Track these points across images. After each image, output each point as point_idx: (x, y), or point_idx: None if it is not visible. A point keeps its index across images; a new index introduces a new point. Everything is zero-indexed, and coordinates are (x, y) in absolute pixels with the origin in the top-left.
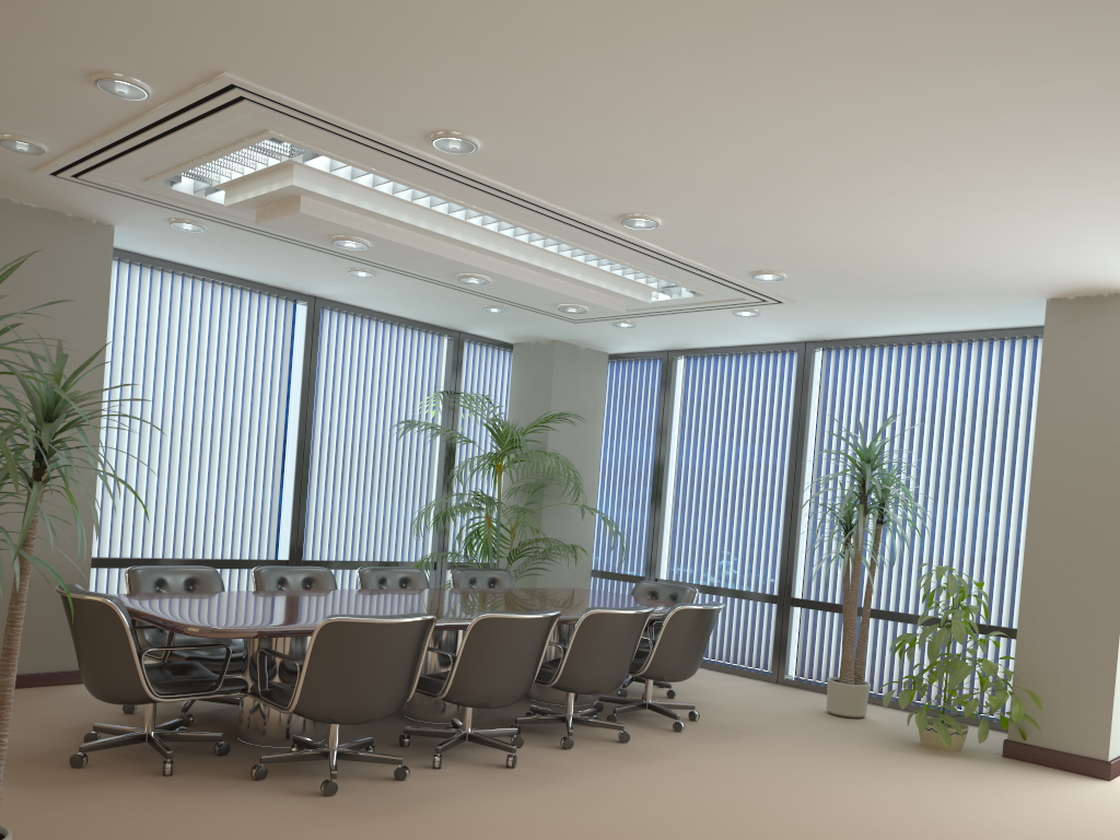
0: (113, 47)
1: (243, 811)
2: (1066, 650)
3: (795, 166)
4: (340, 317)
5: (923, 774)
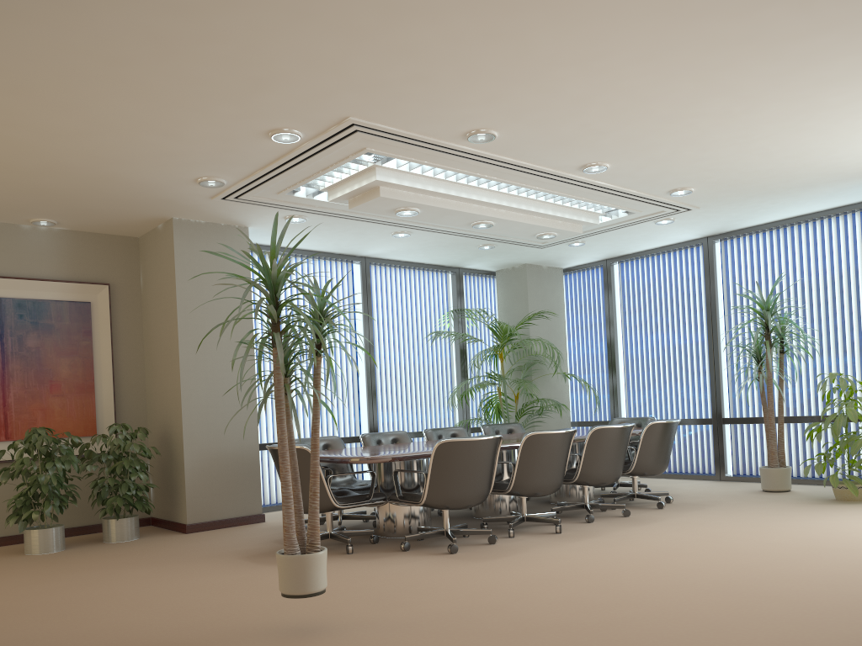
0: (288, 114)
1: (407, 563)
2: None
3: (701, 115)
4: (381, 269)
5: (842, 513)
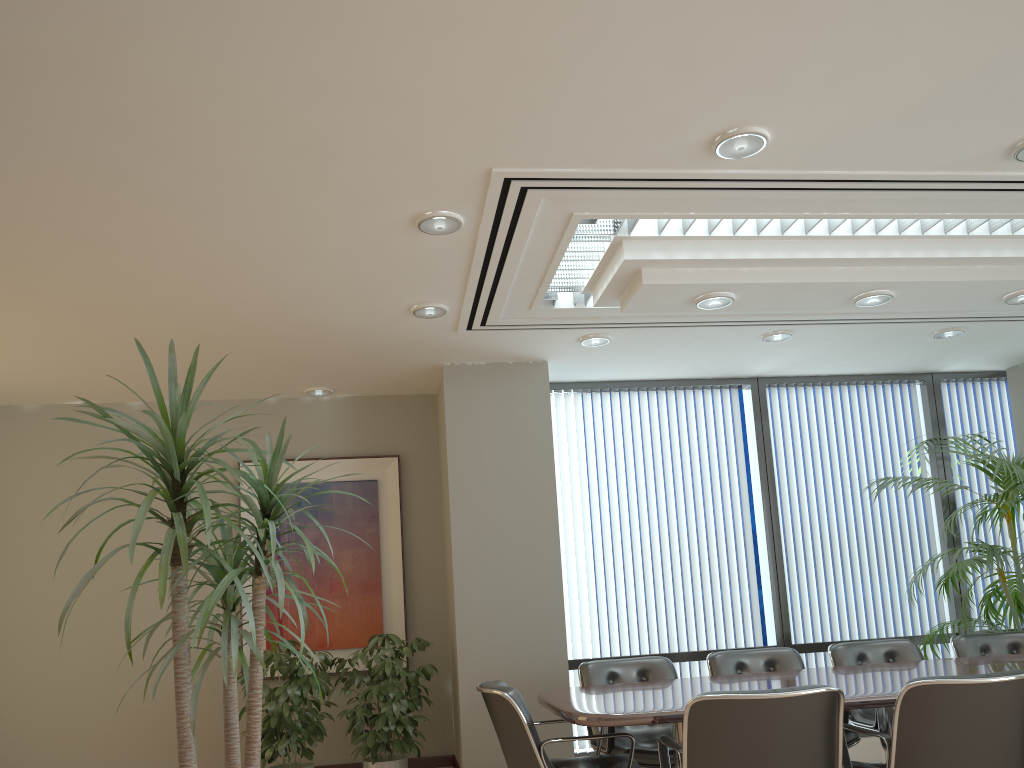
0: (404, 188)
1: None
2: None
3: None
4: (789, 391)
5: None
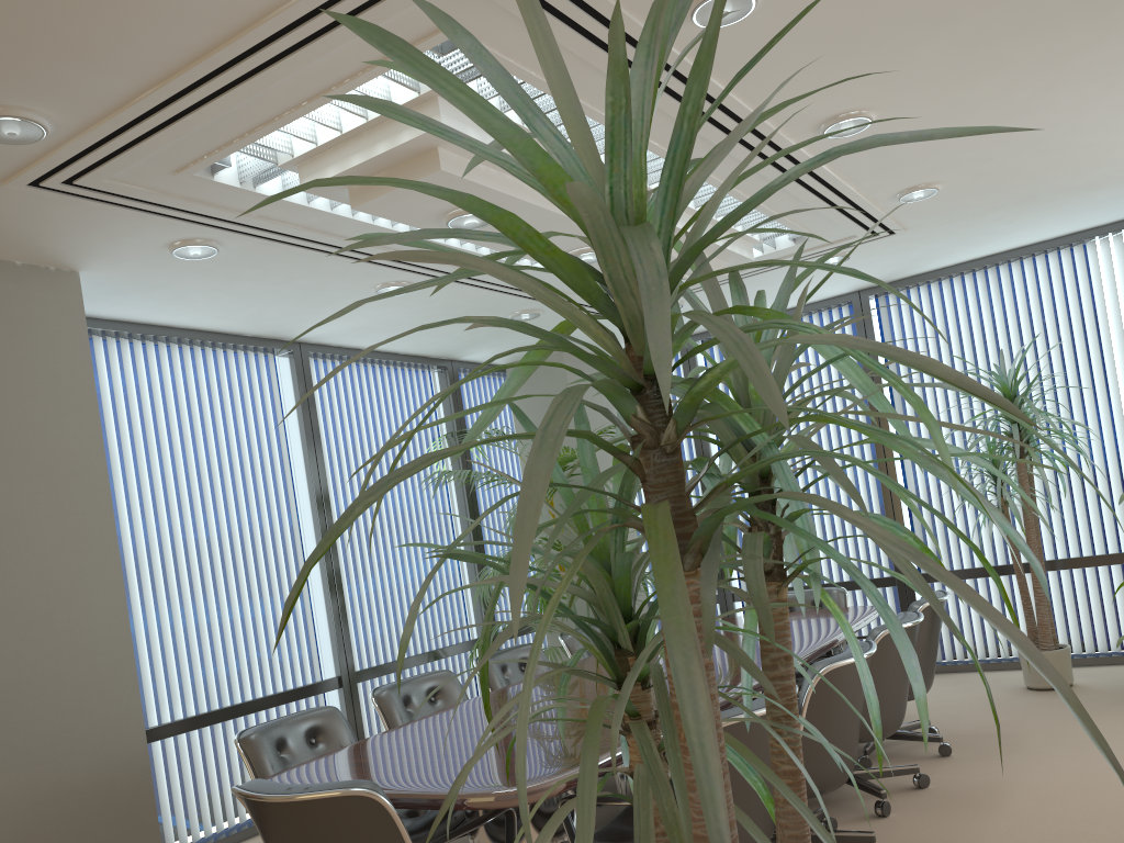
0: None
1: None
2: None
3: None
4: (327, 364)
5: None
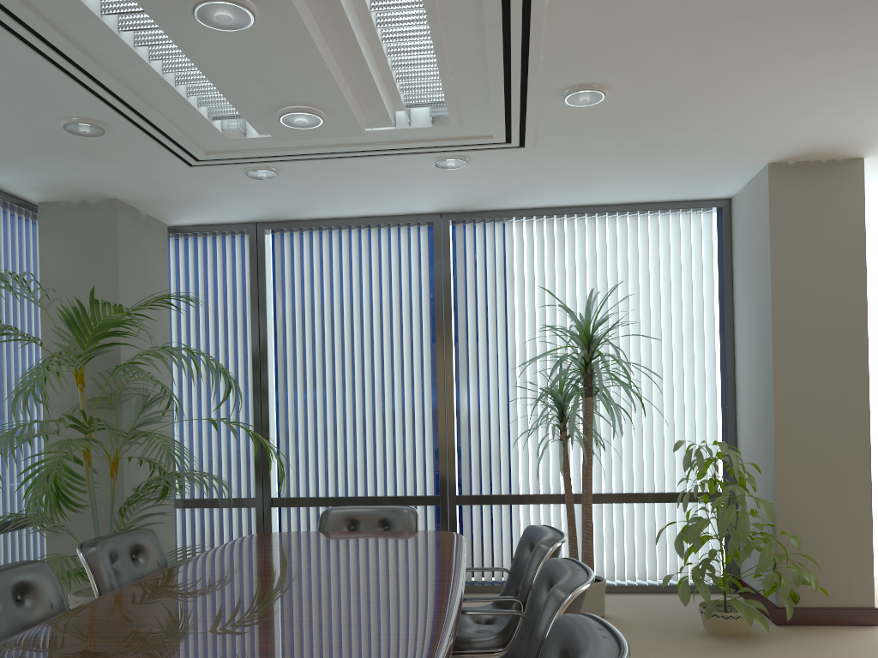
0: None
1: None
2: (826, 508)
3: None
4: None
5: None
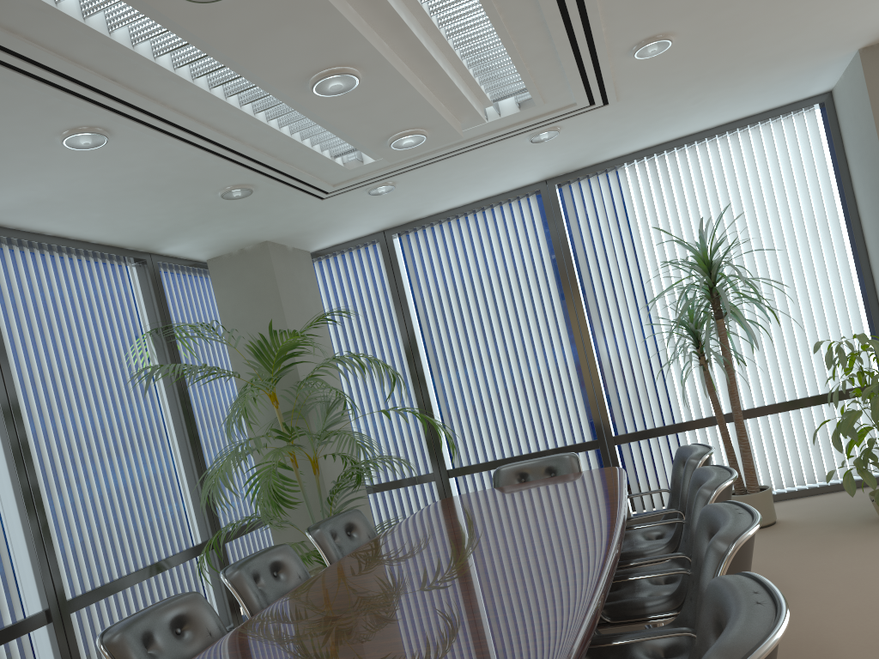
0: None
1: None
2: None
3: None
4: (4, 250)
5: None
